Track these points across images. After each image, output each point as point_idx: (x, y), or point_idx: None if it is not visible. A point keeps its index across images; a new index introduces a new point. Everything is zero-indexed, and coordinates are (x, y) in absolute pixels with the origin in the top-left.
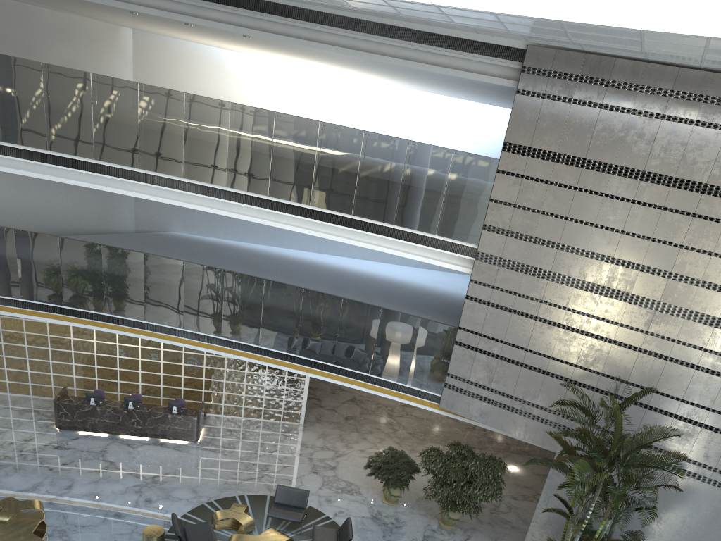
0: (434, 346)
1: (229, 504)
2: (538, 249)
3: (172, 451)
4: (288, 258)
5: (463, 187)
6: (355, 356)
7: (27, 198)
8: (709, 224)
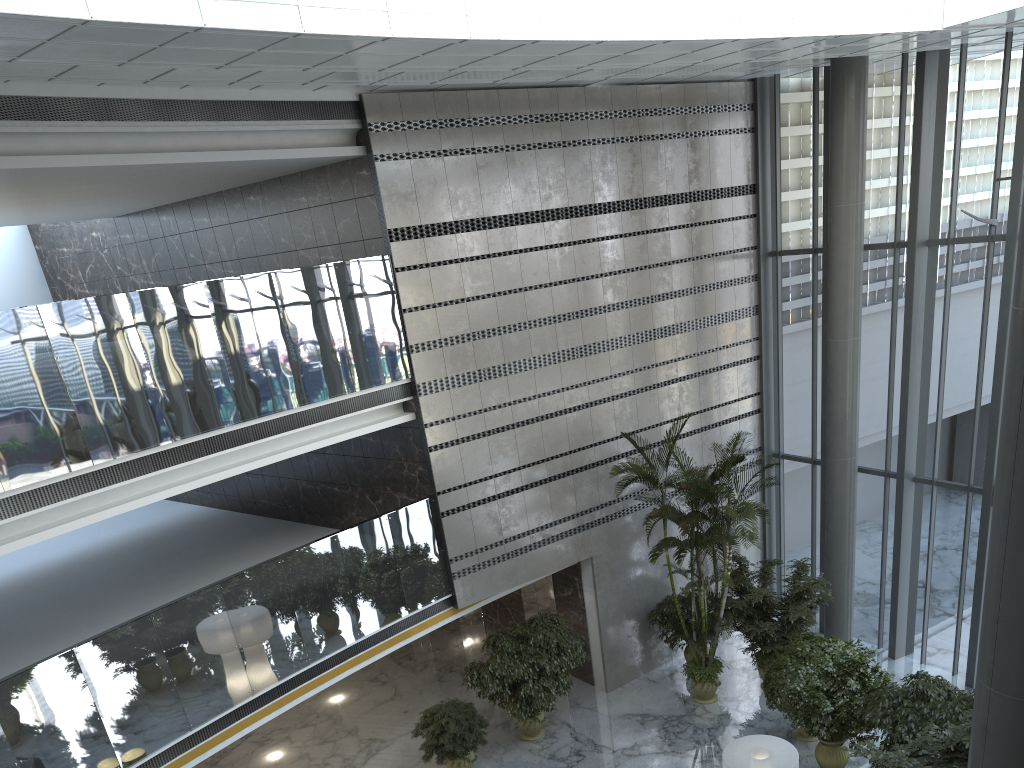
0: (417, 540)
1: None
2: (482, 344)
3: None
4: None
5: (365, 308)
6: (333, 628)
7: None
8: (612, 243)
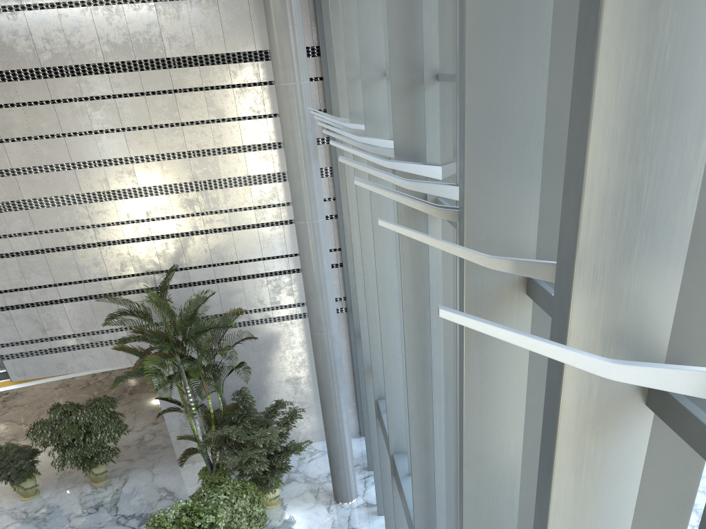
0: None
1: None
2: None
3: None
4: None
5: None
6: None
7: None
8: (132, 100)
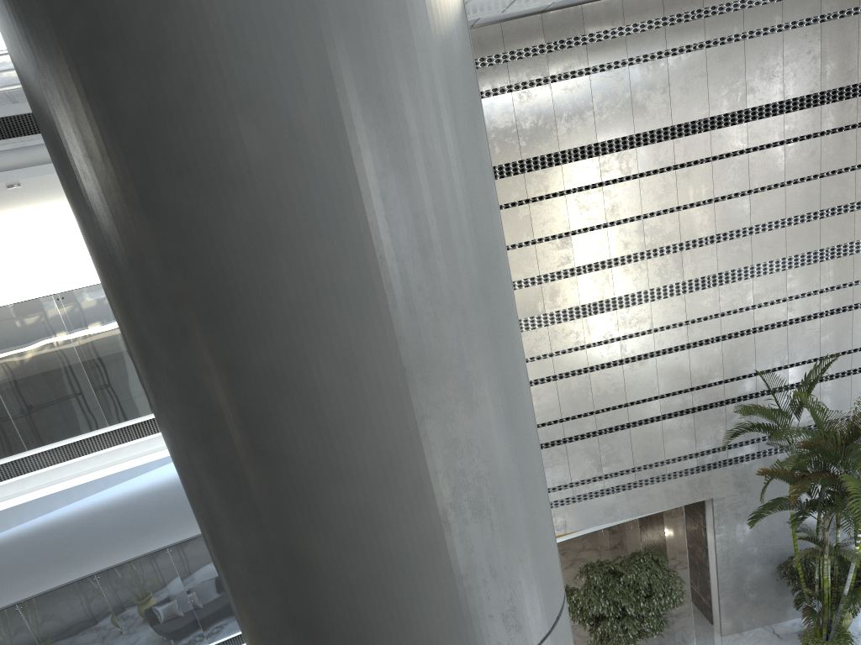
0: None
1: None
2: (588, 278)
3: None
4: (141, 493)
5: None
6: None
7: None
8: (768, 152)
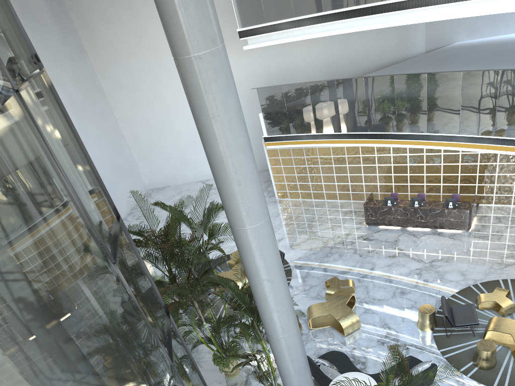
0: None
1: (492, 287)
2: None
3: (447, 239)
4: None
5: None
6: None
7: (348, 49)
8: None
